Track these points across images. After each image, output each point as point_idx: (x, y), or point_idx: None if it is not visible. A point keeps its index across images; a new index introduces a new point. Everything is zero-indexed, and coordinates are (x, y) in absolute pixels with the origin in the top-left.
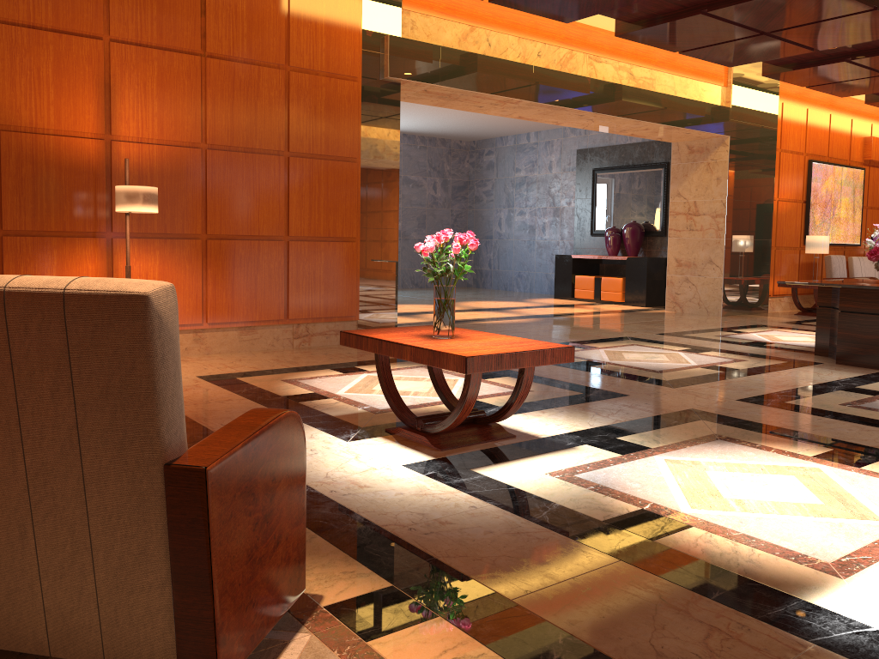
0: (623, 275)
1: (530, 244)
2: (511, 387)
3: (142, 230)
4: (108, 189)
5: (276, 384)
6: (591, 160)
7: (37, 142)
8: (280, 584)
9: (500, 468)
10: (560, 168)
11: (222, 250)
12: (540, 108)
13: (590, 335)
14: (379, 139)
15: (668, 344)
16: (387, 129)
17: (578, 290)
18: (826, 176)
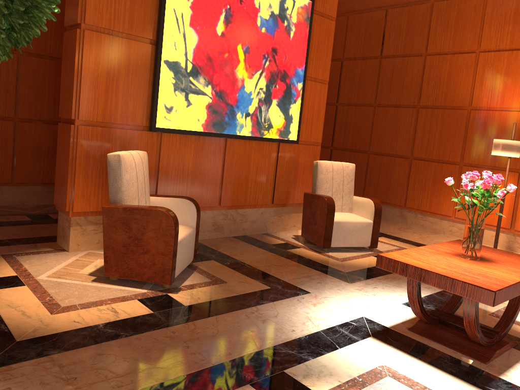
0: None
1: None
2: None
3: None
4: None
5: None
6: None
7: (488, 115)
8: (146, 268)
9: (381, 347)
10: None
11: None
12: None
13: None
14: None
15: None
16: None
17: None
18: None
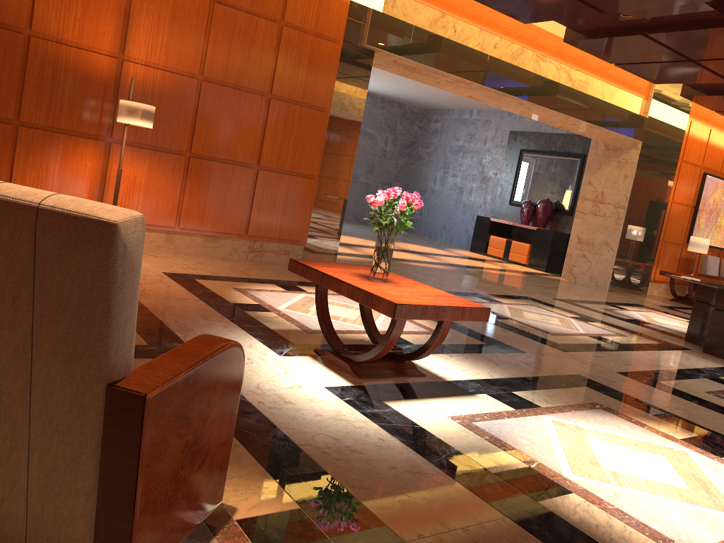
0: (530, 241)
1: (457, 203)
2: (426, 327)
3: (137, 140)
4: (114, 100)
5: (228, 291)
6: (521, 142)
7: (60, 51)
8: (199, 499)
9: (409, 405)
10: (493, 144)
11: (202, 168)
12: (488, 92)
13: (496, 290)
14: (349, 96)
15: (561, 309)
16: (357, 89)
17: (490, 248)
18: (715, 188)
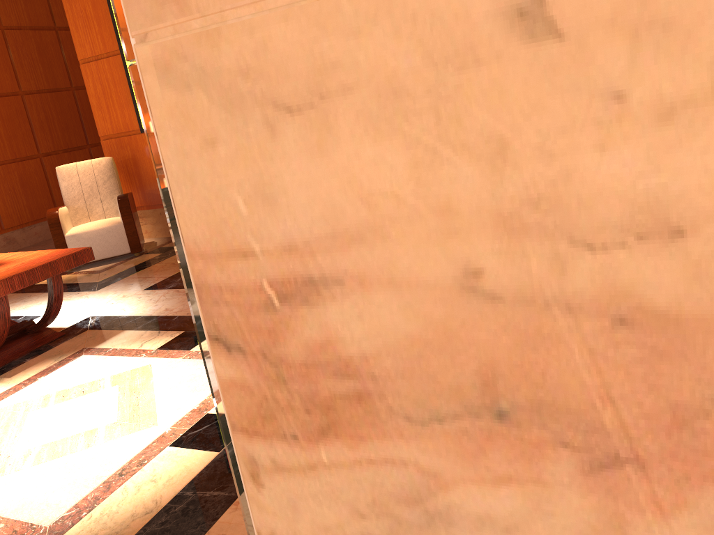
0: None
1: None
2: None
3: None
4: None
5: None
6: None
7: None
8: None
9: None
10: None
11: None
12: None
13: None
14: None
15: None
16: None
17: None
18: None
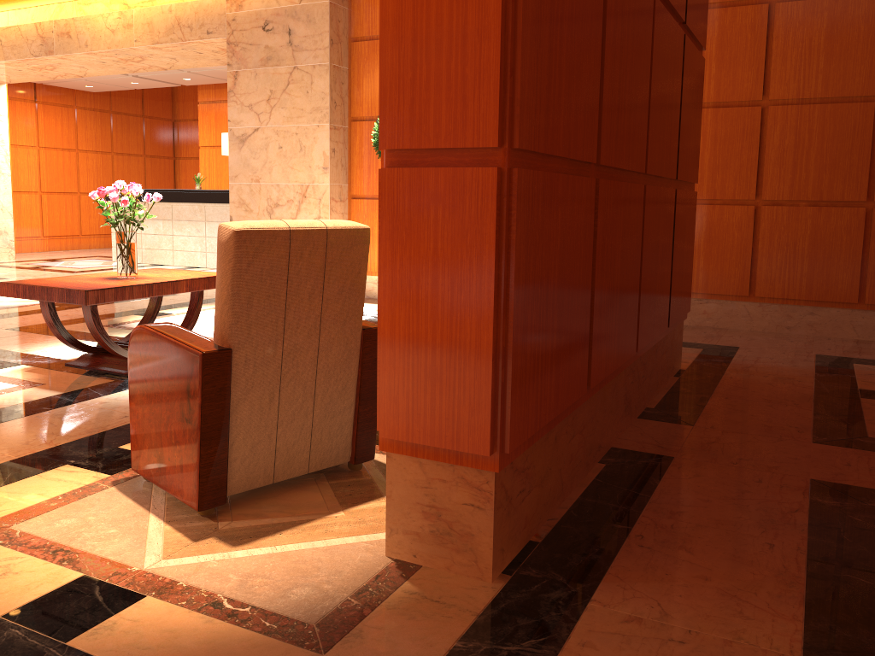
0: None
1: None
2: None
3: None
4: None
5: None
6: None
7: None
8: None
9: None
10: None
11: None
12: None
13: None
14: None
15: None
16: None
17: None
18: None
